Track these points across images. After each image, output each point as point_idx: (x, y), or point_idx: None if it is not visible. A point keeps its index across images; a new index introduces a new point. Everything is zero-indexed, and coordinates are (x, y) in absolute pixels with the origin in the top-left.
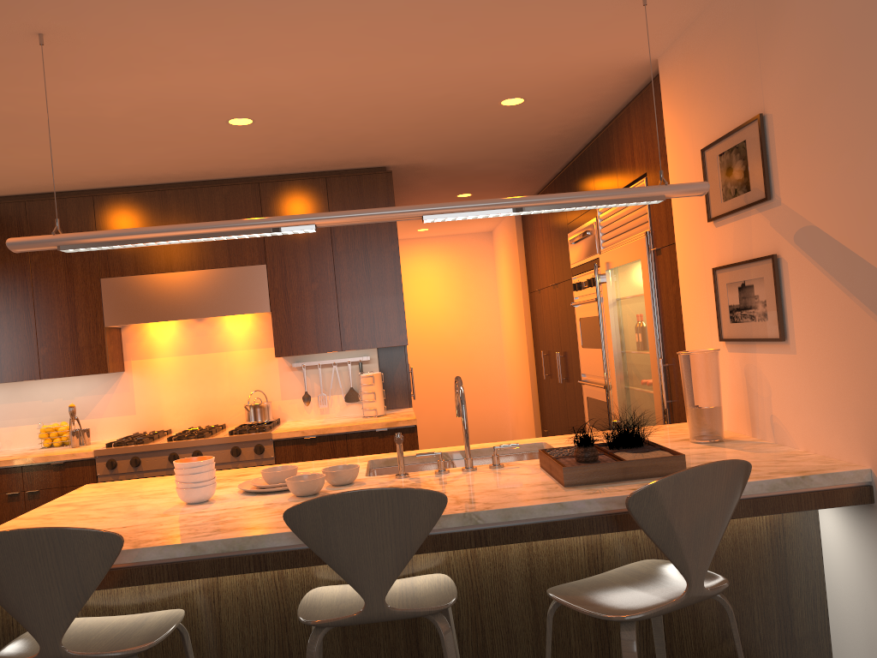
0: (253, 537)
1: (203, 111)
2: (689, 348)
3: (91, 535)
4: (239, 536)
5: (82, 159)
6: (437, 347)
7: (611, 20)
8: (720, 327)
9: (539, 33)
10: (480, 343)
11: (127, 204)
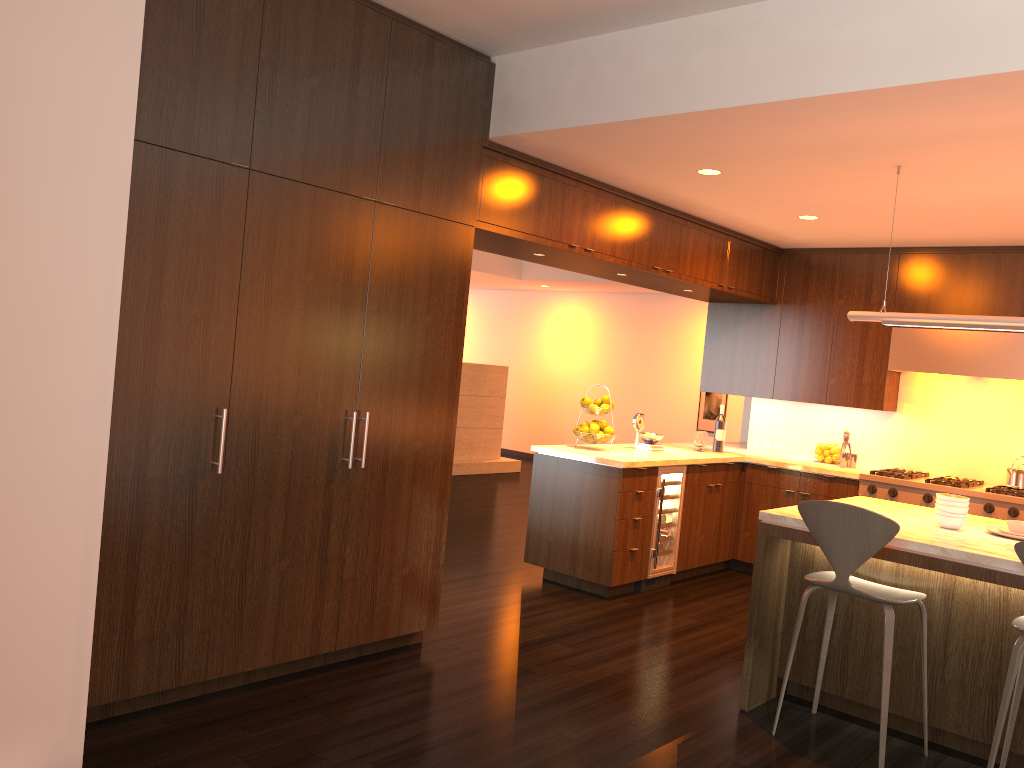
0: (988, 557)
1: (1019, 202)
2: None
3: (880, 518)
4: (977, 553)
5: (899, 229)
6: None
7: None
8: None
9: None
10: None
11: (928, 263)
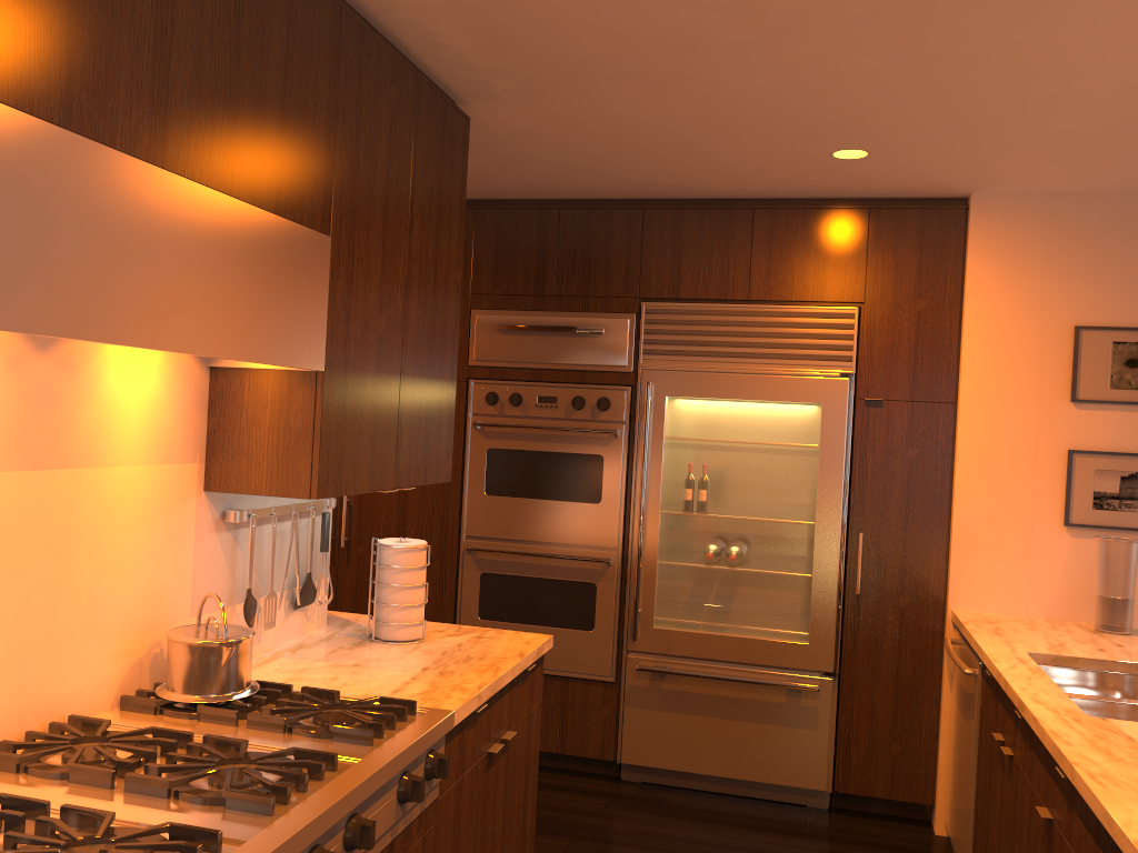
0: None
1: None
2: (965, 526)
3: None
4: None
5: None
6: None
7: (1132, 168)
8: (1069, 511)
9: (1127, 148)
10: None
11: None
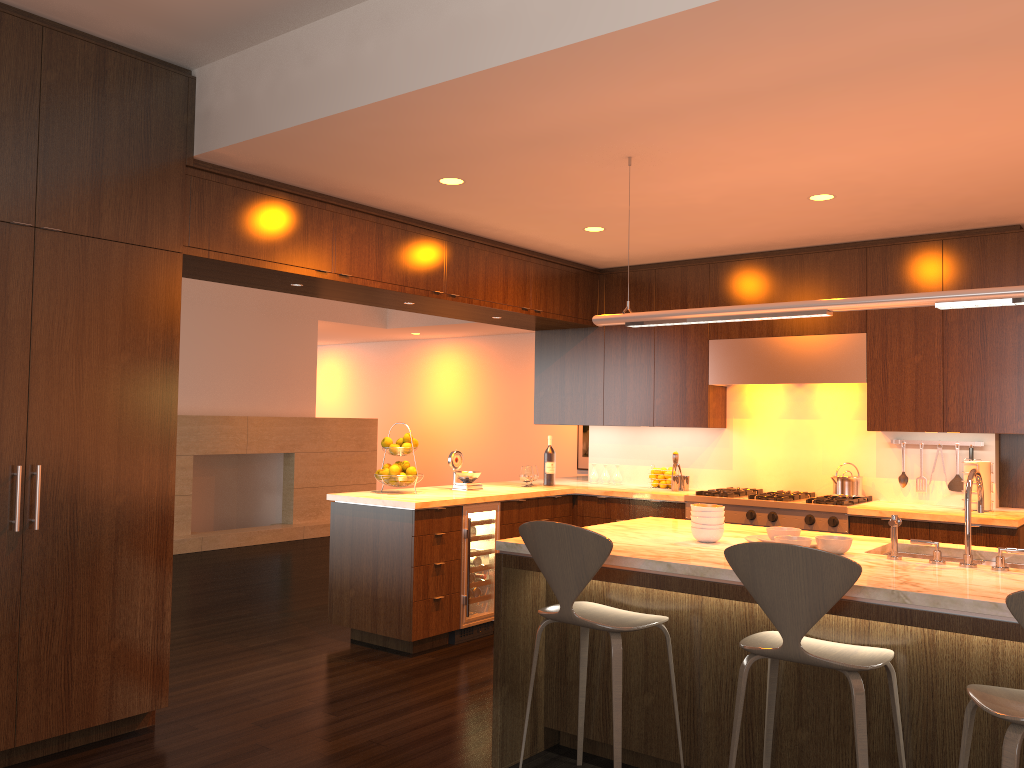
0: (711, 568)
1: (781, 193)
2: None
3: (591, 535)
4: (701, 565)
5: (692, 235)
6: None
7: None
8: None
9: None
10: None
11: (737, 271)
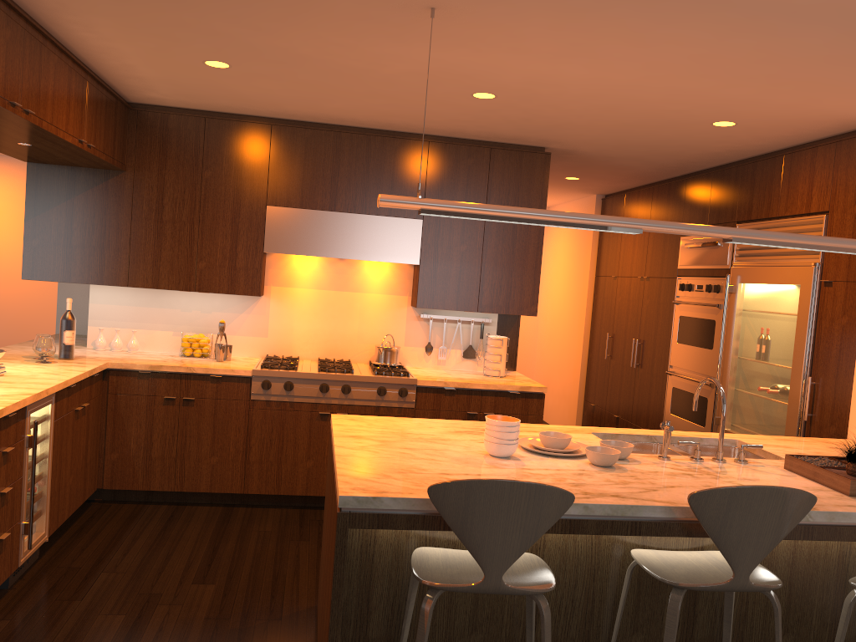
0: (634, 506)
1: (466, 83)
2: None
3: (557, 492)
4: (622, 504)
5: (302, 96)
6: None
7: None
8: None
9: (823, 85)
10: None
11: (302, 138)
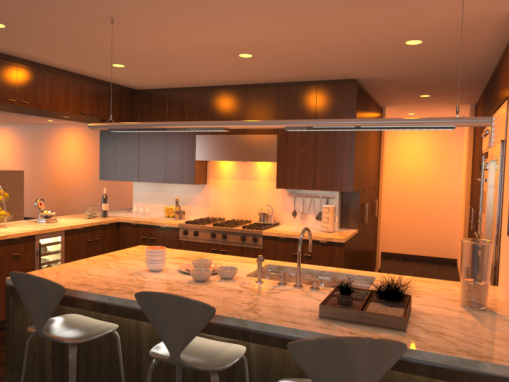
0: (135, 301)
1: (221, 51)
2: (502, 233)
3: (50, 283)
4: (129, 299)
5: (180, 73)
6: (414, 189)
7: None
8: (508, 225)
9: (399, 1)
10: (445, 191)
11: (211, 95)
